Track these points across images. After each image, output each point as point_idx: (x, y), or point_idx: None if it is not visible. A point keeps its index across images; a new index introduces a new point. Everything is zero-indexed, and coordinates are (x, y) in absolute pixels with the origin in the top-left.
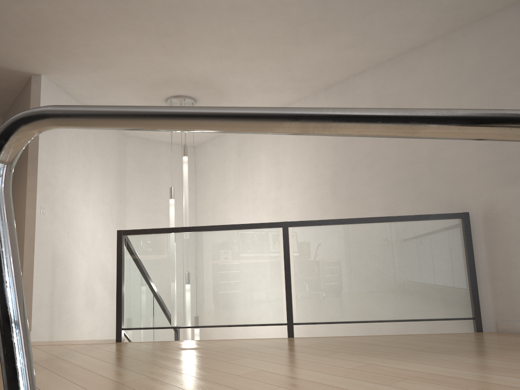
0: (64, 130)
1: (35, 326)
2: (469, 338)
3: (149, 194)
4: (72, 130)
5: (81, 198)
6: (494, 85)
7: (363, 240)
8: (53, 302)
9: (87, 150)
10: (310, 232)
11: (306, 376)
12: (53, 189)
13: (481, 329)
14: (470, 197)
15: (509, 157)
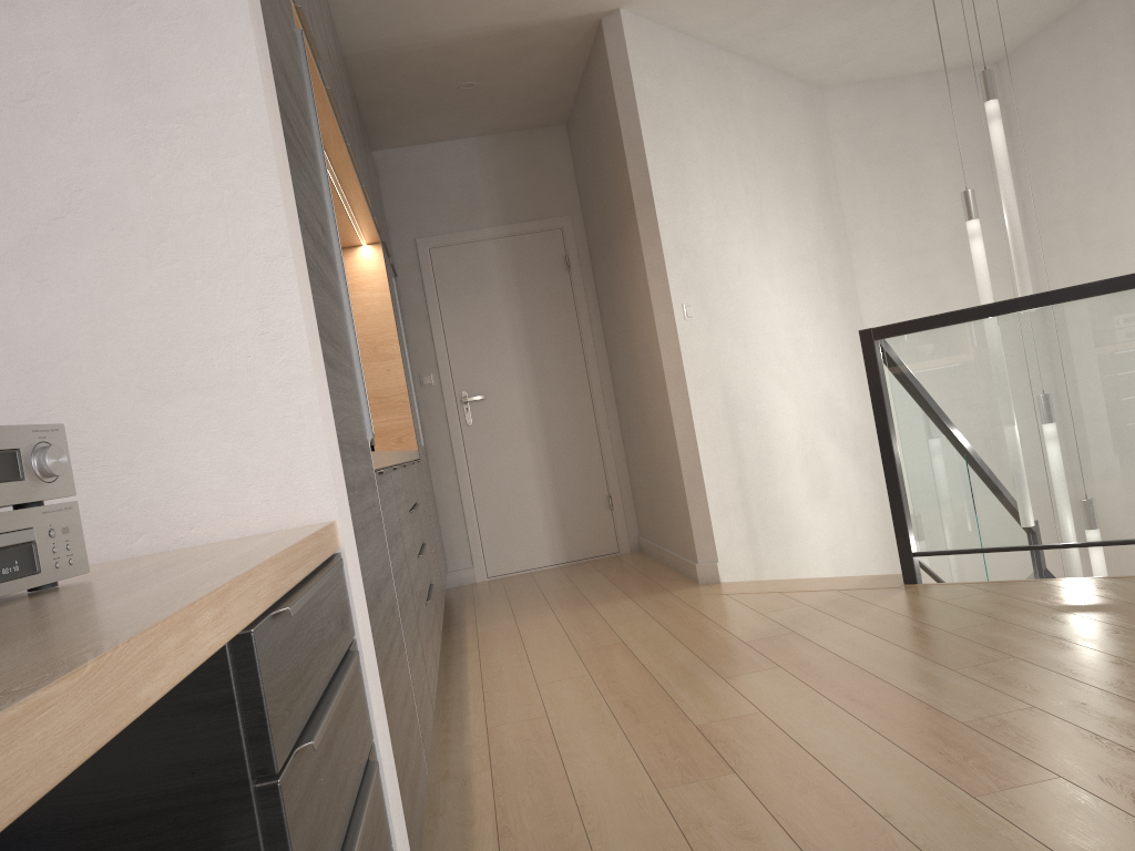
0: (690, 119)
1: (724, 552)
2: None
3: (901, 215)
4: (706, 114)
5: (755, 264)
6: None
7: None
8: (746, 498)
9: (745, 149)
10: None
11: None
12: (696, 260)
13: None
14: None
15: None
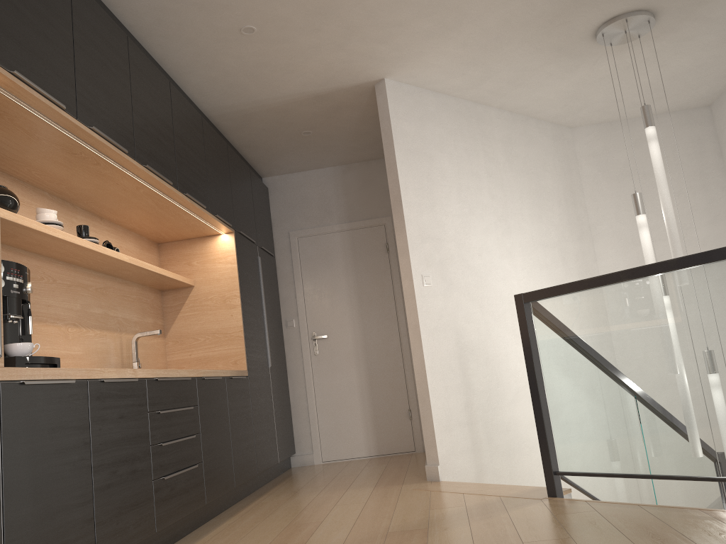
0: (443, 149)
1: (446, 457)
2: None
3: (633, 214)
4: (458, 145)
5: (496, 248)
6: None
7: None
8: (473, 418)
9: (494, 169)
10: None
11: None
12: (439, 244)
13: None
14: None
15: None
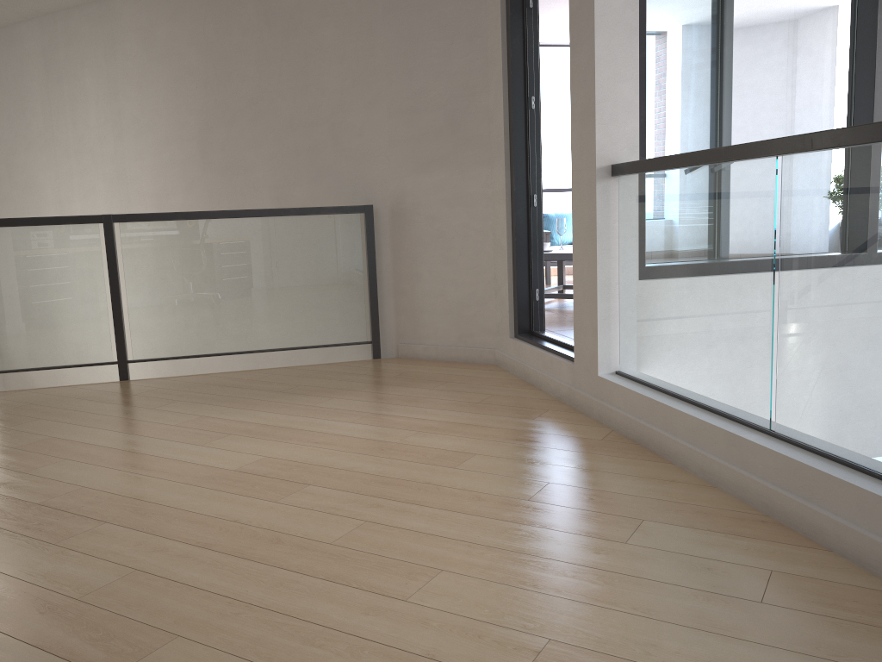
0: None
1: None
2: (355, 370)
3: None
4: None
5: None
6: (413, 24)
7: (228, 242)
8: None
9: None
10: (149, 230)
11: (110, 441)
12: None
13: (379, 355)
14: (378, 183)
15: (423, 133)
